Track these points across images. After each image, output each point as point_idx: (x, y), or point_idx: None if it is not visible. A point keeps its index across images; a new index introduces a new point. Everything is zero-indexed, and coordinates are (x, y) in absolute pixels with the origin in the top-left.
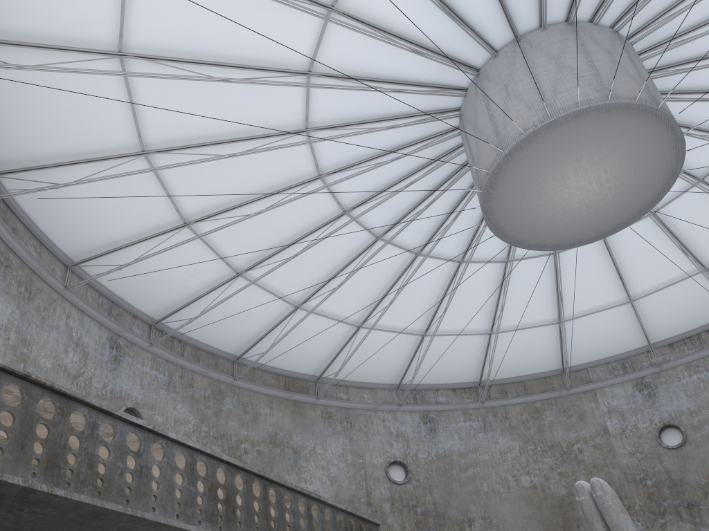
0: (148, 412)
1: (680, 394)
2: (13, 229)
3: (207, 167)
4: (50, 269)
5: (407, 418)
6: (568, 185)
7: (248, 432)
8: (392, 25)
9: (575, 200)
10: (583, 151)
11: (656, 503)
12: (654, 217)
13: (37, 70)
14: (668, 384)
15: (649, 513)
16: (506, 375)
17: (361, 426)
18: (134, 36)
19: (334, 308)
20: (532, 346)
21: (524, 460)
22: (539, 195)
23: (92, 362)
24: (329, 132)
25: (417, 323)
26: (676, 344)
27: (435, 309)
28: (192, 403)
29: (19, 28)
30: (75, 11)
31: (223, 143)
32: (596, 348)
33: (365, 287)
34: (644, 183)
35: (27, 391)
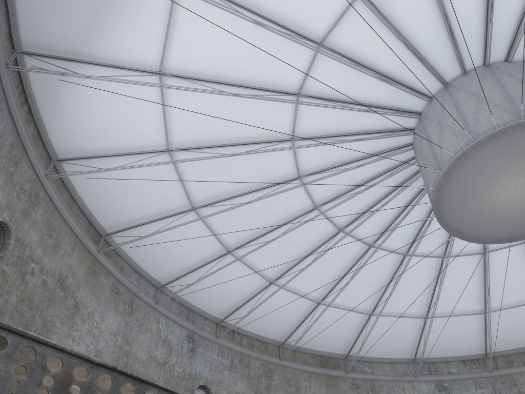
0: (215, 388)
1: None
2: (121, 268)
3: (236, 212)
4: (146, 291)
5: (424, 387)
6: (507, 189)
7: None
8: (345, 96)
9: (517, 200)
10: (511, 161)
11: None
12: None
13: (118, 169)
14: None
15: None
16: (510, 347)
17: None
18: (175, 137)
19: (348, 301)
20: None
21: None
22: (482, 200)
23: (175, 353)
24: (316, 176)
25: (419, 309)
26: None
27: (431, 296)
28: (248, 380)
29: (109, 146)
30: (138, 130)
31: (243, 195)
32: None
33: (368, 283)
34: None
35: (115, 378)
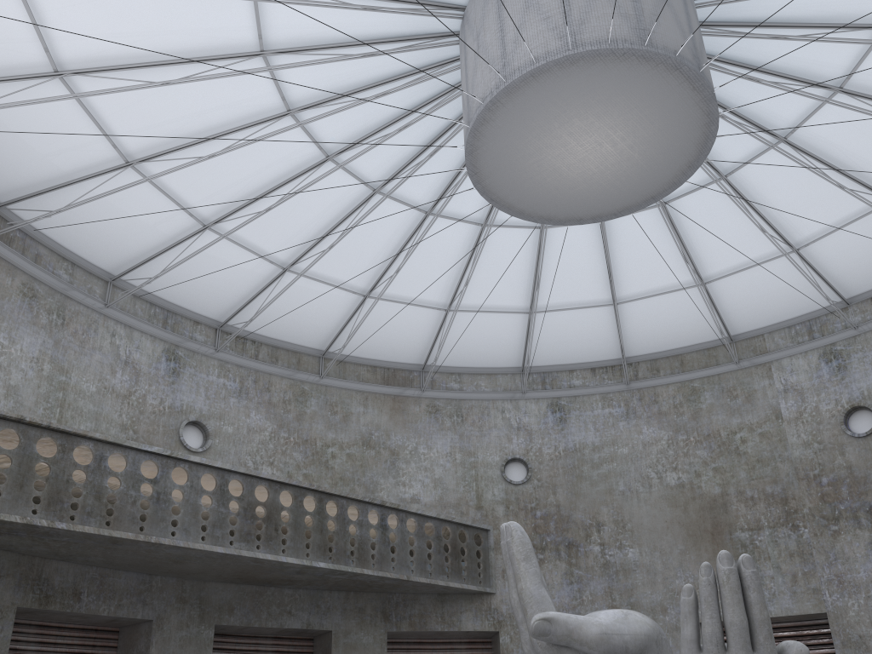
0: (215, 423)
1: None
2: (36, 256)
3: (202, 167)
4: (86, 289)
5: (532, 407)
6: (572, 151)
7: (337, 435)
8: None
9: (591, 166)
10: (568, 111)
11: (830, 506)
12: (778, 147)
13: None
14: (865, 353)
15: (820, 518)
16: (658, 349)
17: (474, 419)
18: (64, 52)
19: (411, 292)
20: (680, 314)
21: (672, 454)
22: (539, 166)
23: (145, 379)
24: (318, 109)
25: (519, 300)
26: None
27: (533, 283)
28: (269, 408)
29: None
30: None
31: (205, 141)
32: (770, 309)
33: (437, 267)
34: (675, 134)
35: (24, 433)
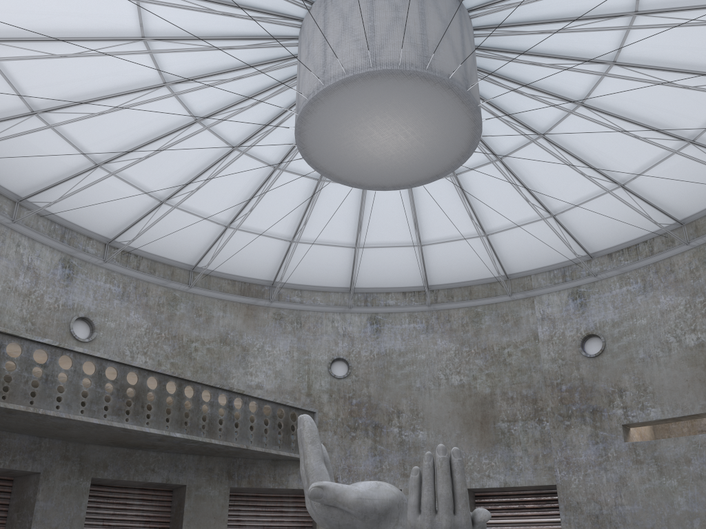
0: (101, 319)
1: (608, 305)
2: None
3: (95, 119)
4: None
5: (355, 319)
6: (375, 138)
7: (200, 333)
8: None
9: (390, 150)
10: (371, 110)
11: (566, 407)
12: (537, 142)
13: None
14: (600, 295)
15: (558, 415)
16: (454, 280)
17: (310, 326)
18: None
19: (263, 226)
20: (469, 256)
21: (457, 361)
22: (351, 147)
23: (44, 282)
24: (189, 83)
25: (347, 237)
26: (615, 254)
27: (358, 225)
28: (146, 310)
29: None
30: None
31: (96, 101)
32: (535, 257)
33: (283, 208)
34: (451, 133)
35: None
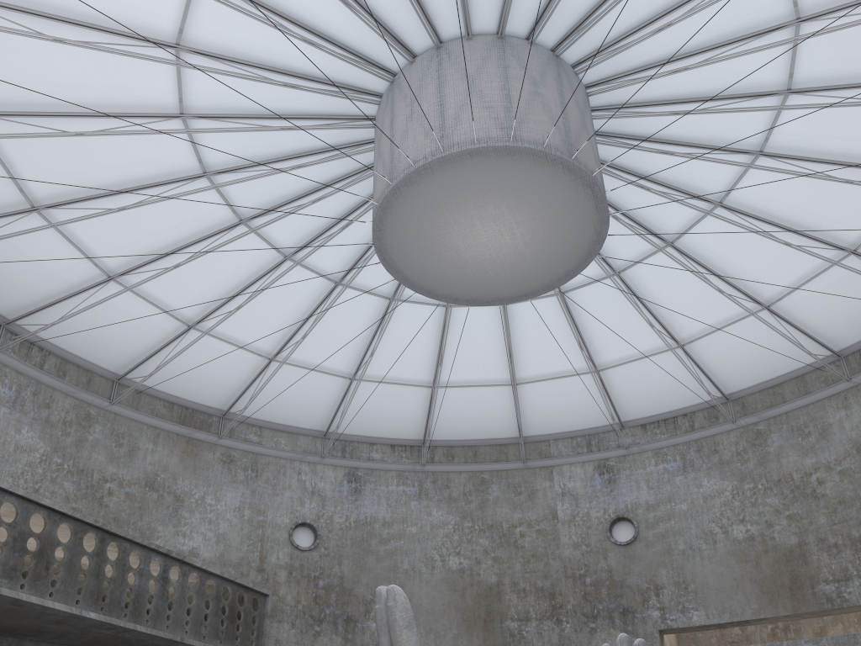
0: None
1: (641, 484)
2: None
3: (56, 143)
4: None
5: (329, 474)
6: (475, 233)
7: (119, 470)
8: (280, 3)
9: (486, 252)
10: (487, 196)
11: (591, 605)
12: (614, 279)
13: None
14: (632, 471)
15: (581, 615)
16: (456, 437)
17: (269, 476)
18: None
19: (239, 333)
20: (485, 407)
21: (457, 539)
22: (441, 240)
23: None
24: (213, 122)
25: (345, 364)
26: (650, 426)
27: (365, 350)
28: (45, 427)
29: None
30: None
31: (73, 116)
32: (560, 418)
33: (276, 313)
34: (566, 243)
35: None
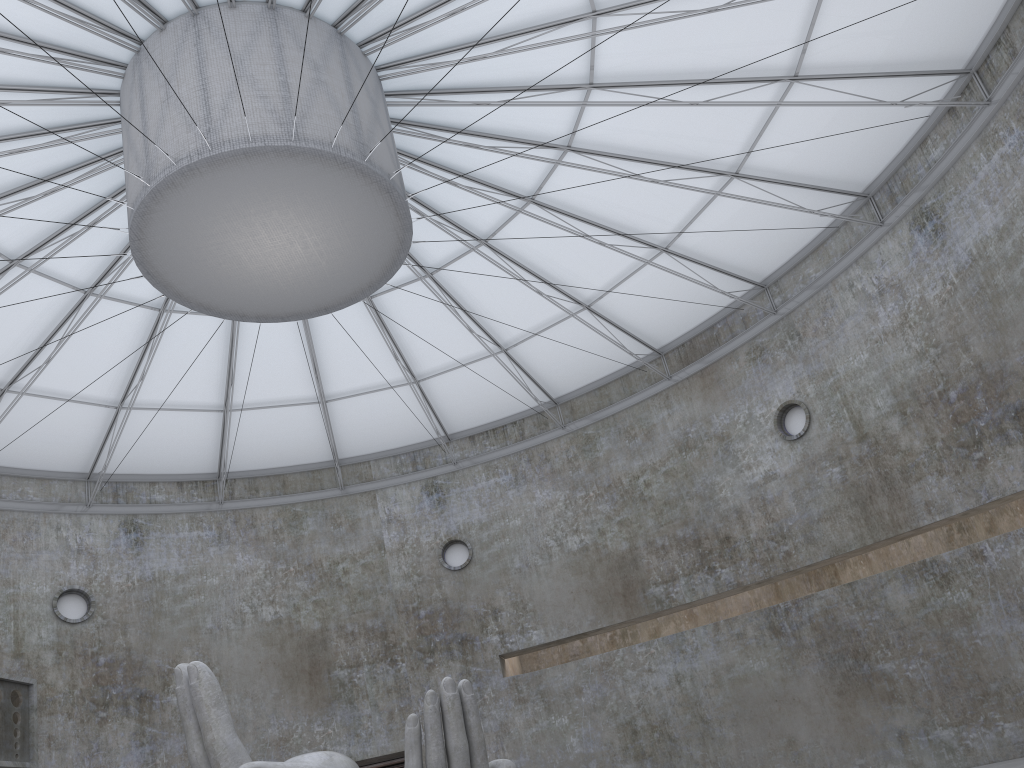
0: None
1: (473, 502)
2: None
3: None
4: None
5: (99, 525)
6: (260, 242)
7: None
8: None
9: (274, 263)
10: (270, 201)
11: (427, 639)
12: (427, 282)
13: None
14: (462, 488)
15: (418, 651)
16: (259, 466)
17: (17, 537)
18: None
19: None
20: (292, 430)
21: (270, 585)
22: (219, 250)
23: None
24: None
25: (107, 391)
26: (479, 437)
27: (133, 372)
28: None
29: None
30: None
31: None
32: (380, 436)
33: (5, 332)
34: (367, 252)
35: None
